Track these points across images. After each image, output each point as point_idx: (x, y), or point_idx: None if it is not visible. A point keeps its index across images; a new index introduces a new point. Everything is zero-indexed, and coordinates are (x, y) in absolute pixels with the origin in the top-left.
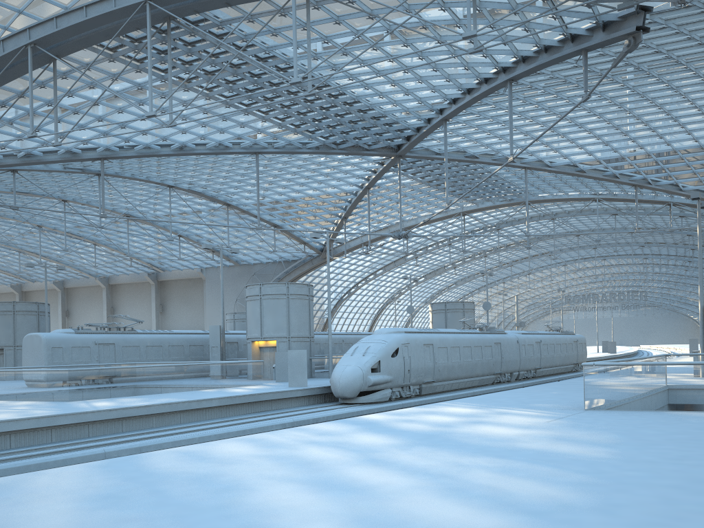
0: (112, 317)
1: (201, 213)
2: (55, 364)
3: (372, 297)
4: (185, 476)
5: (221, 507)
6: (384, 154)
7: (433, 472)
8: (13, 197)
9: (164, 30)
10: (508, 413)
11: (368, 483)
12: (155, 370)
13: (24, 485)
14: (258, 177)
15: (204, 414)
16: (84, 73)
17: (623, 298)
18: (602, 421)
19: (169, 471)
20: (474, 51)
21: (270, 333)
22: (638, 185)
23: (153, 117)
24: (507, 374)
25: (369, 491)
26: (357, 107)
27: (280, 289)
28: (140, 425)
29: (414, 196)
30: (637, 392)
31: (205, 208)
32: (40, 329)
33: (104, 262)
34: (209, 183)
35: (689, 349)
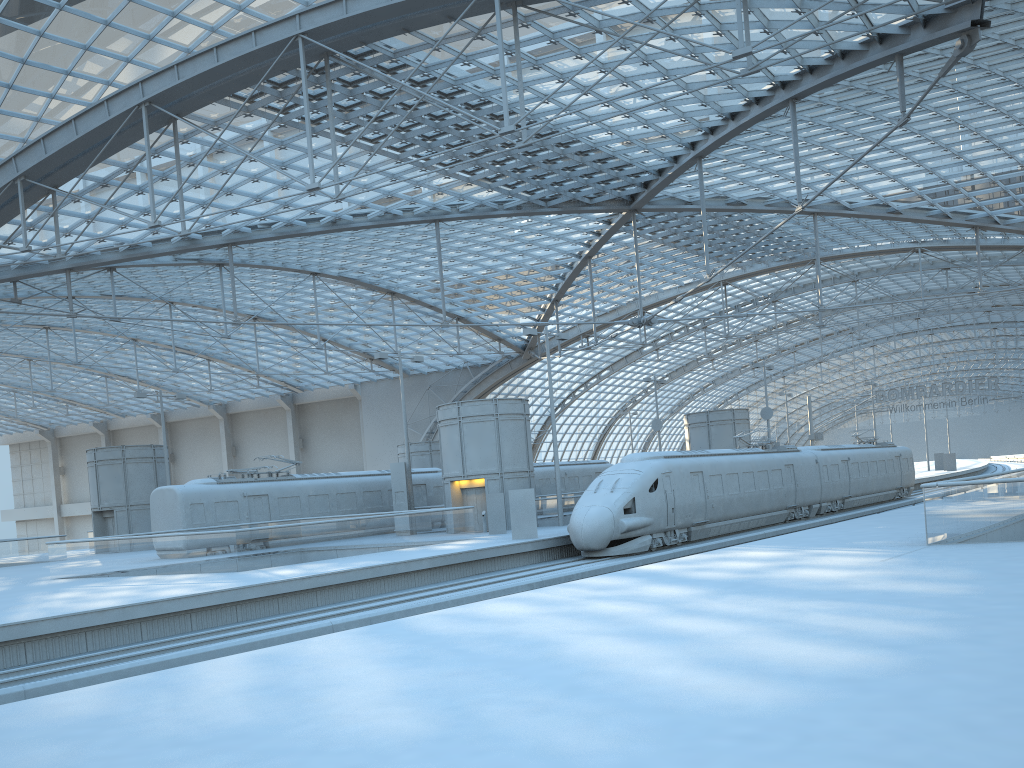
0: (234, 460)
1: (355, 307)
2: (196, 525)
3: (595, 409)
4: (474, 636)
5: (544, 659)
6: (612, 209)
7: (763, 618)
8: (101, 303)
9: (318, 69)
10: (827, 554)
11: (692, 631)
12: (340, 526)
13: (300, 653)
14: (440, 255)
15: (413, 579)
16: (219, 137)
17: (963, 388)
18: (953, 557)
19: (452, 633)
20: (748, 72)
21: (475, 468)
22: (979, 227)
23: (298, 184)
24: (804, 507)
25: (699, 638)
26: (575, 149)
27: (486, 408)
28: (338, 596)
29: (654, 264)
30: (997, 519)
31: (360, 300)
32: (158, 481)
33: (221, 383)
34: (367, 265)
35: None
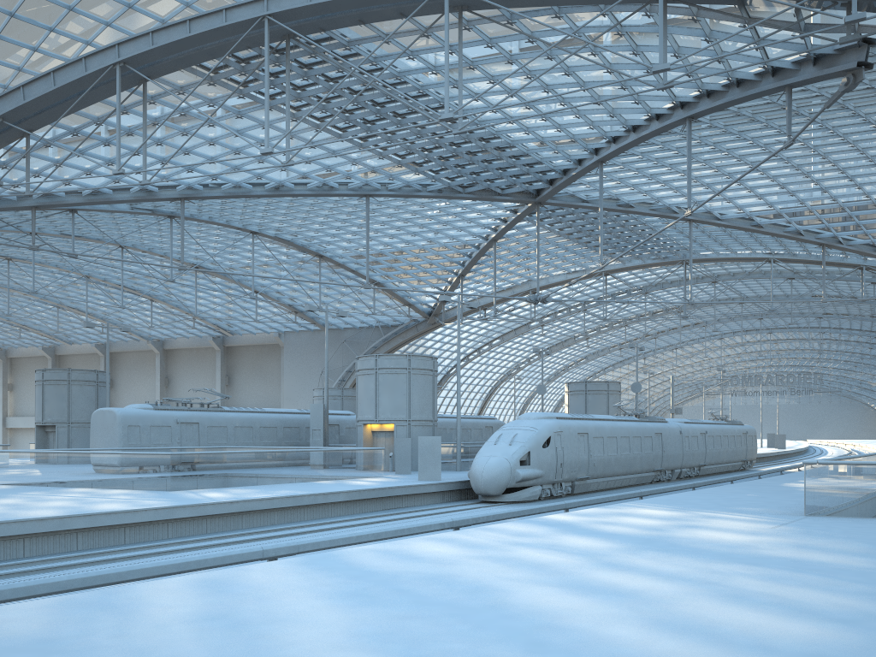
0: (166, 390)
1: (286, 265)
2: (131, 445)
3: (484, 372)
4: (413, 575)
5: (493, 608)
6: (520, 200)
7: (691, 578)
8: (61, 241)
9: (278, 49)
10: (716, 517)
11: (629, 588)
12: (265, 456)
13: (243, 580)
14: (368, 225)
15: (329, 510)
16: (185, 99)
17: (793, 380)
18: (837, 529)
19: (390, 571)
20: (664, 87)
21: (387, 414)
22: (826, 245)
23: (249, 151)
24: (668, 471)
25: (640, 596)
26: (495, 144)
27: (400, 362)
28: (261, 521)
29: (549, 251)
30: (869, 497)
31: (291, 260)
32: (98, 403)
33: (160, 322)
34: (301, 229)
35: (873, 446)
